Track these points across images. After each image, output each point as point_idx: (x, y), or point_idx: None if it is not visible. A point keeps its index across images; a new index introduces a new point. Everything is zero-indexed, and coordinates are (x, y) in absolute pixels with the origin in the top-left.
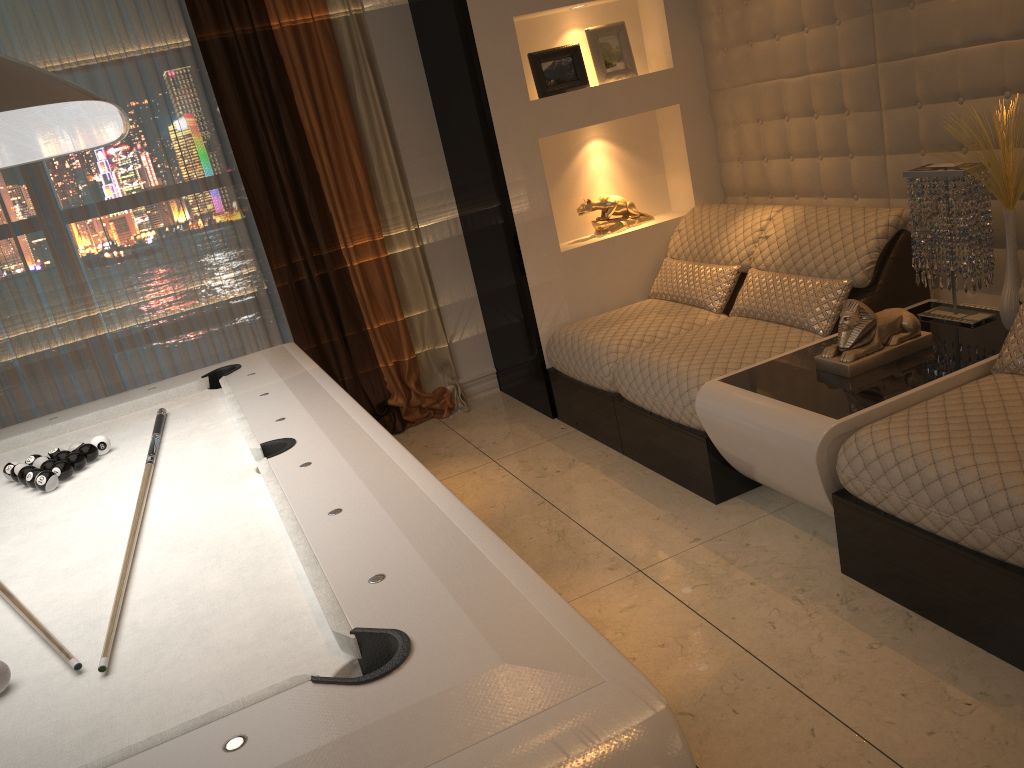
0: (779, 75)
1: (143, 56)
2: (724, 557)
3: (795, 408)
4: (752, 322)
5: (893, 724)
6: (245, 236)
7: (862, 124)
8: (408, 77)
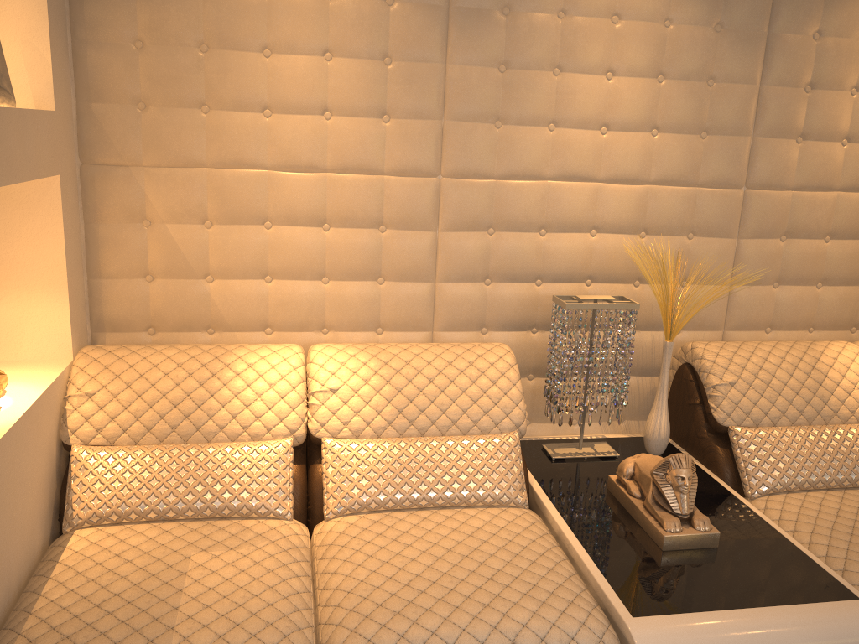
0: (266, 164)
1: None
2: None
3: (802, 607)
4: (411, 516)
5: None
6: None
7: (412, 244)
8: None
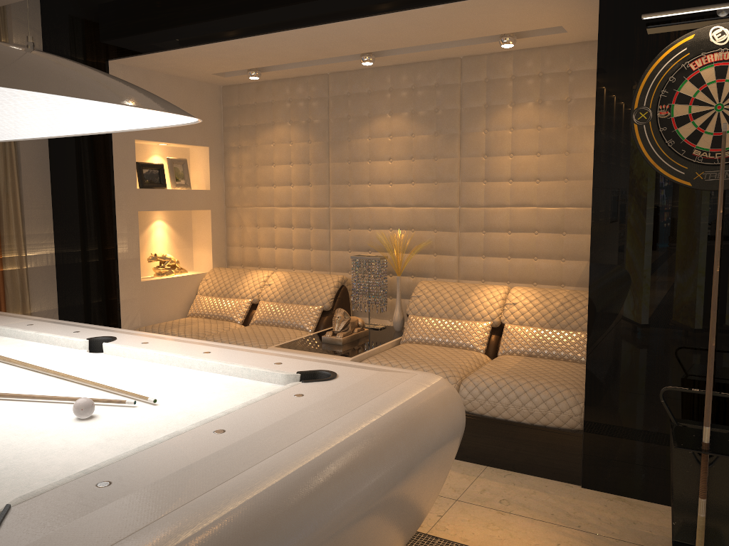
0: (274, 205)
1: None
2: None
3: (327, 354)
4: (268, 326)
5: None
6: None
7: (320, 234)
8: (38, 156)
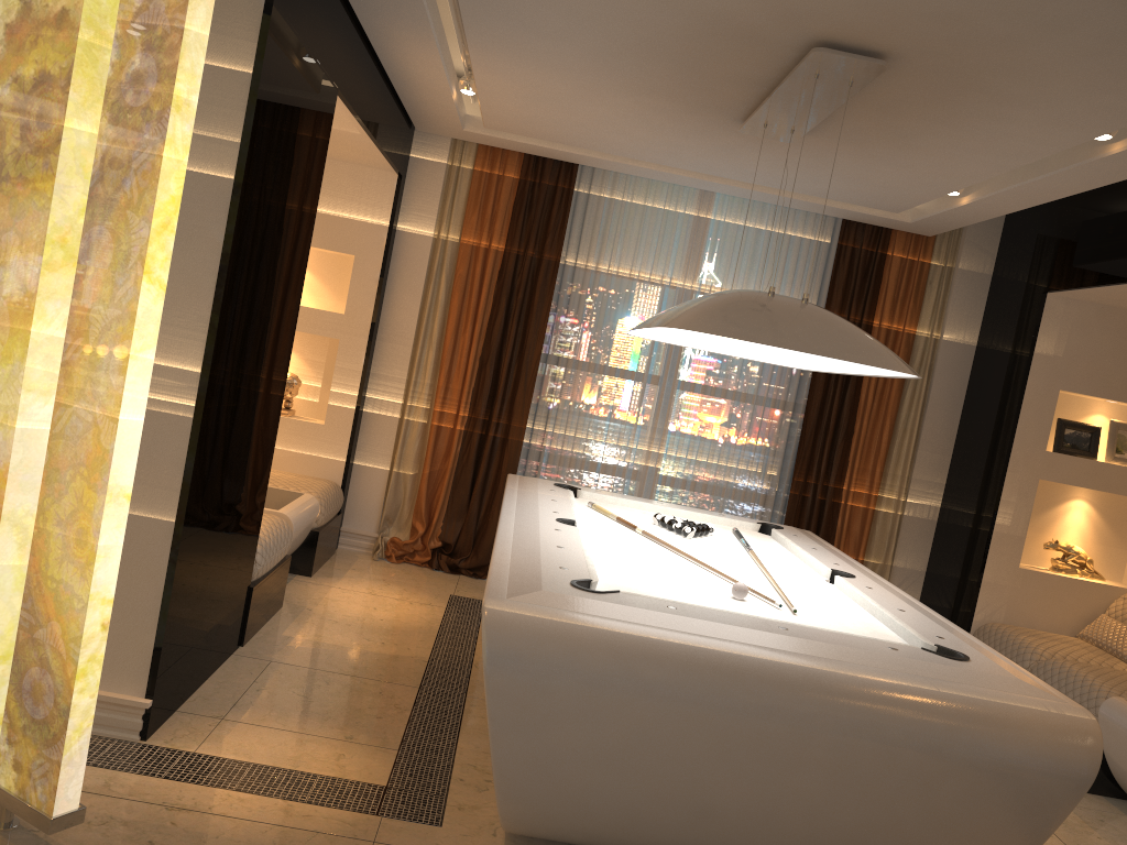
0: None
1: None
2: (1080, 817)
3: None
4: None
5: None
6: (781, 448)
7: None
8: (951, 394)
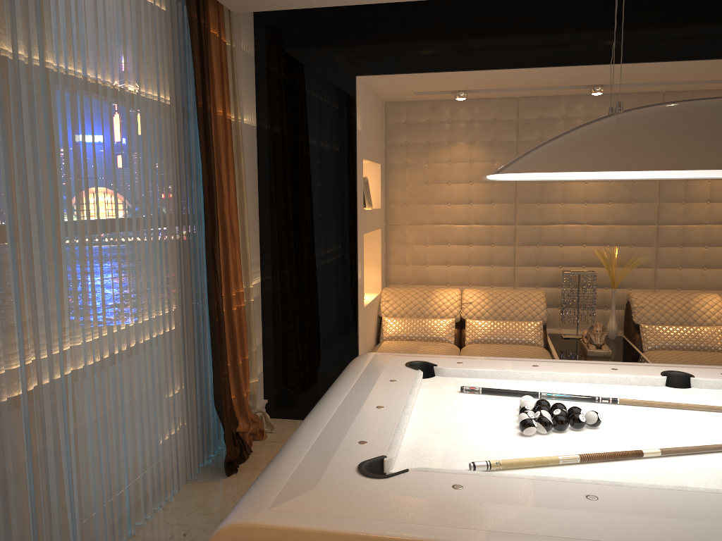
0: (448, 223)
1: (148, 99)
2: None
3: None
4: (496, 344)
5: None
6: (174, 276)
7: (504, 251)
8: (252, 175)
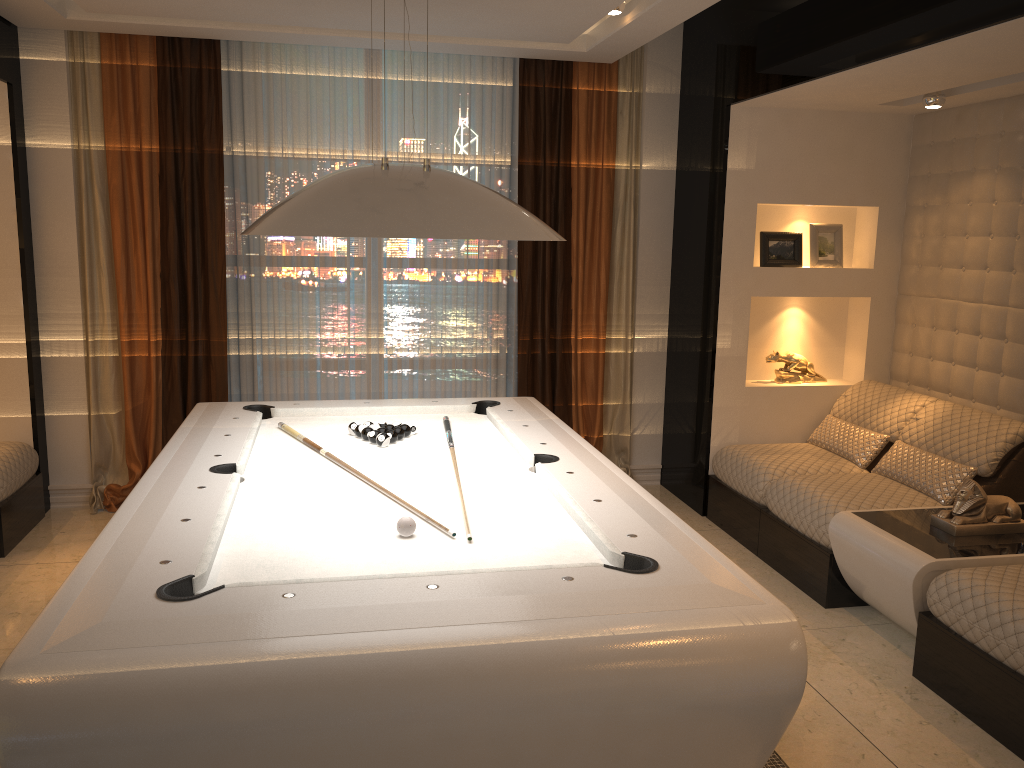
0: (958, 297)
1: (475, 165)
2: (823, 642)
3: (906, 544)
4: (888, 480)
5: (922, 767)
6: (503, 310)
7: (1016, 352)
8: (659, 223)
